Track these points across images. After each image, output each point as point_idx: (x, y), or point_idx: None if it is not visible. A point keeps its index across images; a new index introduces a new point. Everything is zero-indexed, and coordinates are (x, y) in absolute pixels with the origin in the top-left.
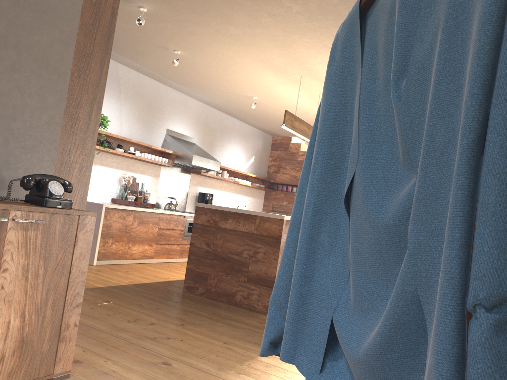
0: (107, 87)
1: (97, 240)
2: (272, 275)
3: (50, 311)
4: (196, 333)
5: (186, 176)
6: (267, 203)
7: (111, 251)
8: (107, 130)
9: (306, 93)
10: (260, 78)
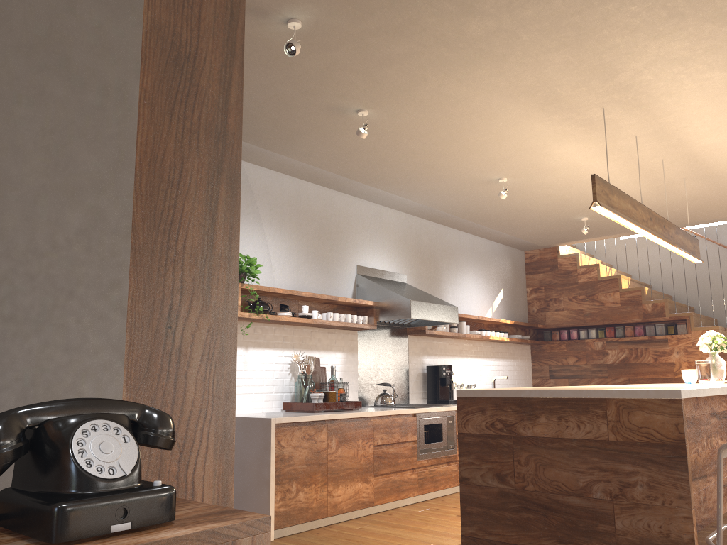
0: (249, 210)
1: (270, 489)
2: (683, 538)
3: None
4: None
5: (401, 342)
6: (539, 366)
7: (297, 506)
8: (258, 283)
9: (605, 147)
10: (518, 135)
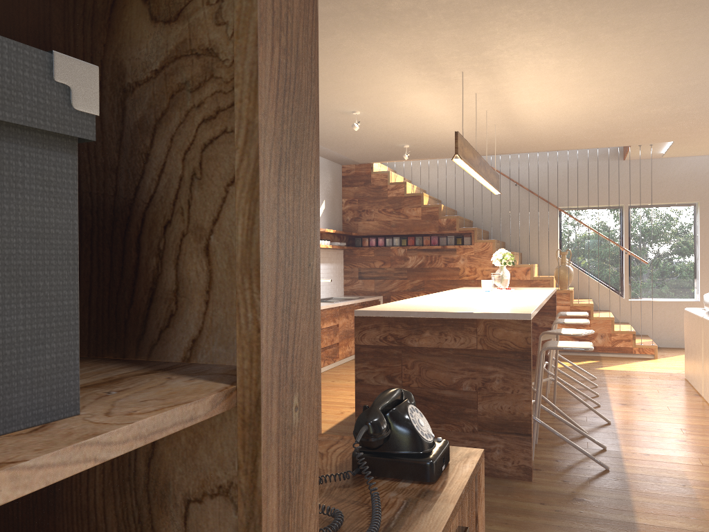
0: None
1: None
2: (524, 414)
3: None
4: None
5: None
6: (350, 268)
7: None
8: None
9: (449, 98)
10: (387, 82)
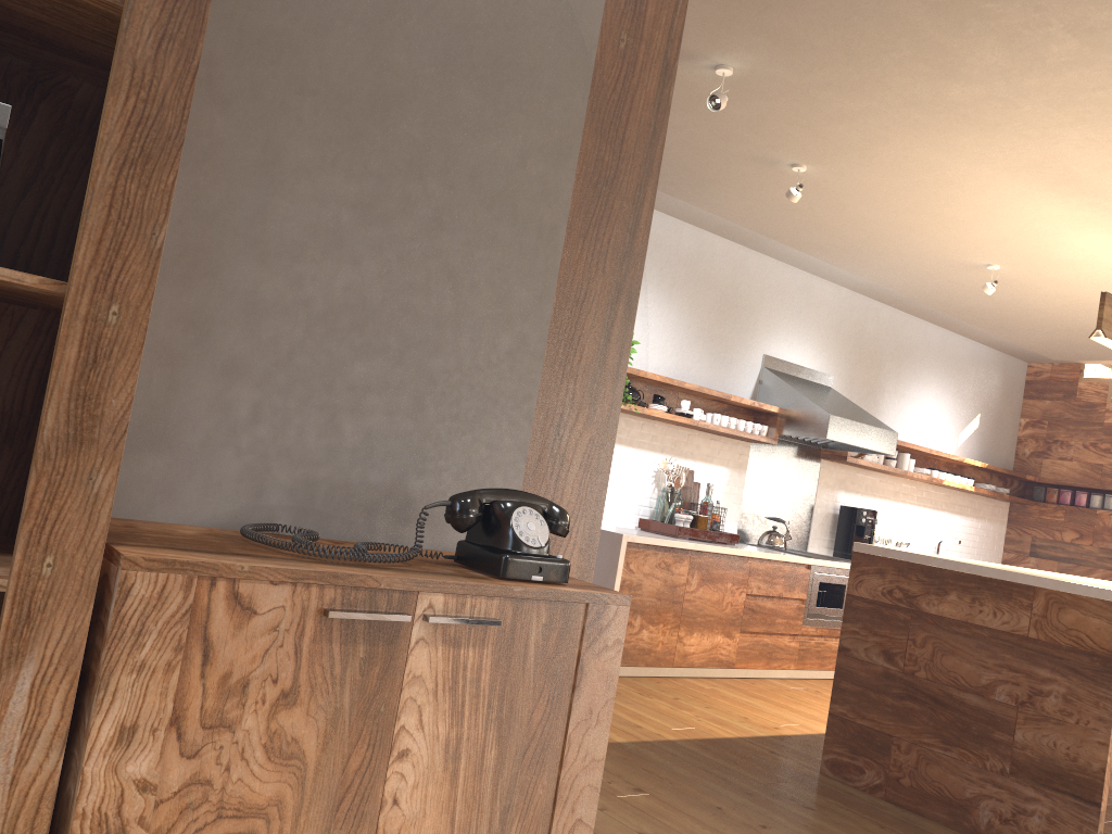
0: None
1: None
2: (1092, 765)
3: None
4: None
5: (809, 467)
6: (1017, 535)
7: (638, 645)
8: (631, 364)
9: None
10: (1017, 215)
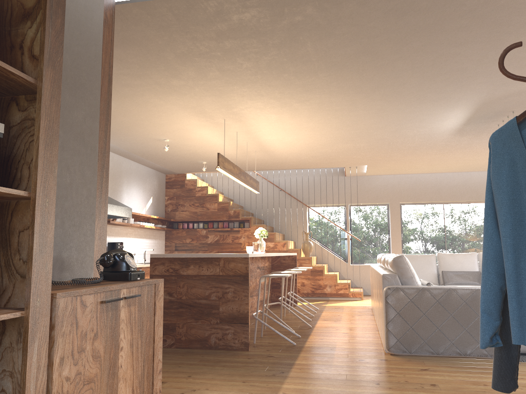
0: None
1: None
2: (244, 311)
3: (146, 381)
4: (210, 380)
5: None
6: (169, 243)
7: None
8: None
9: (222, 134)
10: (181, 123)
